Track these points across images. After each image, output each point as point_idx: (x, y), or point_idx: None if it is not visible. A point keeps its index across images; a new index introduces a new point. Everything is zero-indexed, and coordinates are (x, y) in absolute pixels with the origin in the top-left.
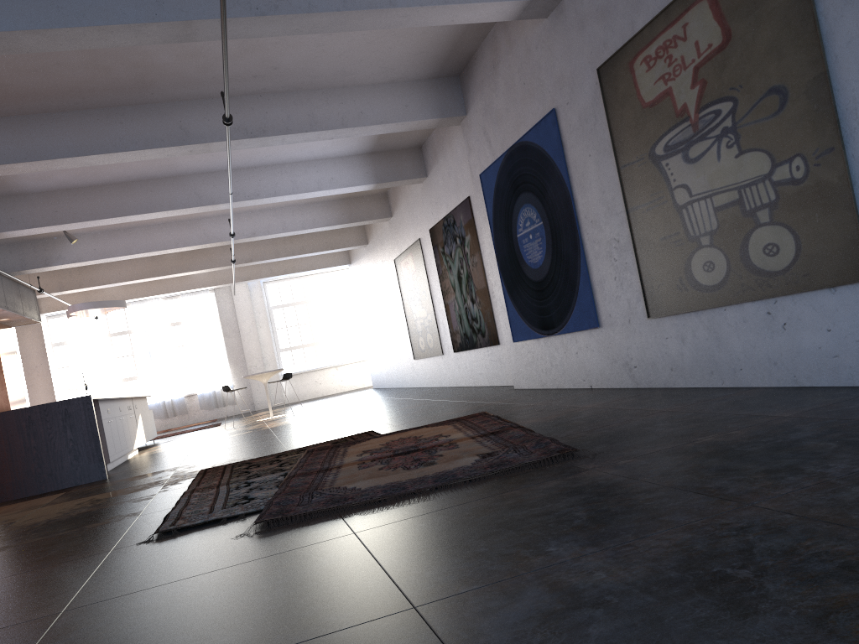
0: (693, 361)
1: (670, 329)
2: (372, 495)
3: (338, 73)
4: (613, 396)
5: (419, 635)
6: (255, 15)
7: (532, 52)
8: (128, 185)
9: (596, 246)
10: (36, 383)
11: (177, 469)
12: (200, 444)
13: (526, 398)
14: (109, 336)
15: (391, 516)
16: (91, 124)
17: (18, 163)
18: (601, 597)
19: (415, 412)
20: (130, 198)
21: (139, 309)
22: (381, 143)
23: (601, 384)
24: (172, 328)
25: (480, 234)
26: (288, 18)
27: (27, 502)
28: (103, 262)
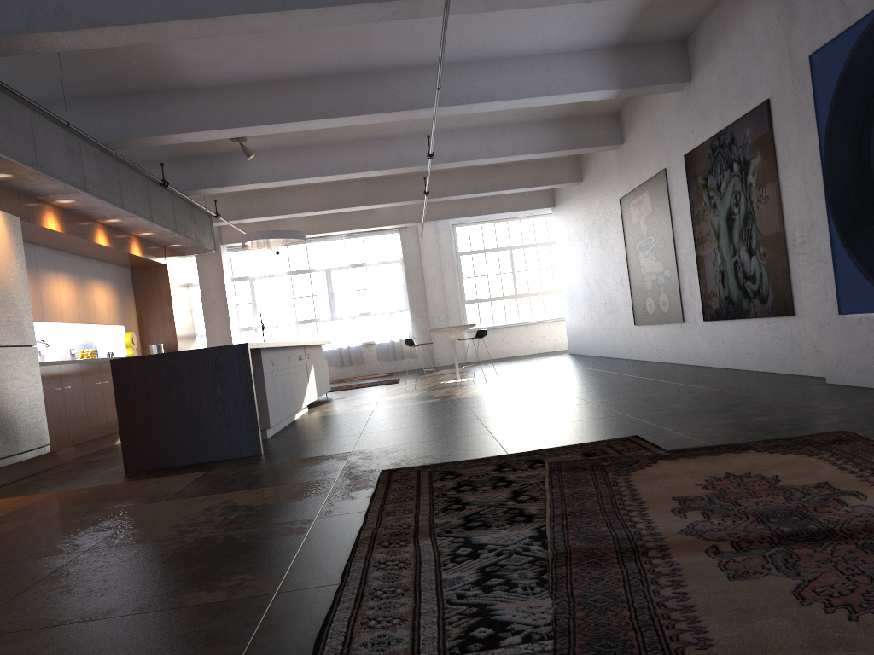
0: None
1: None
2: None
3: None
4: None
5: None
6: None
7: None
8: (312, 82)
9: None
10: (213, 319)
11: (349, 457)
12: (377, 410)
13: None
14: (289, 274)
15: None
16: None
17: (169, 22)
18: None
19: (682, 407)
20: (314, 98)
21: (321, 246)
22: (635, 31)
23: None
24: (353, 269)
25: (781, 154)
26: None
27: (157, 481)
28: (283, 184)
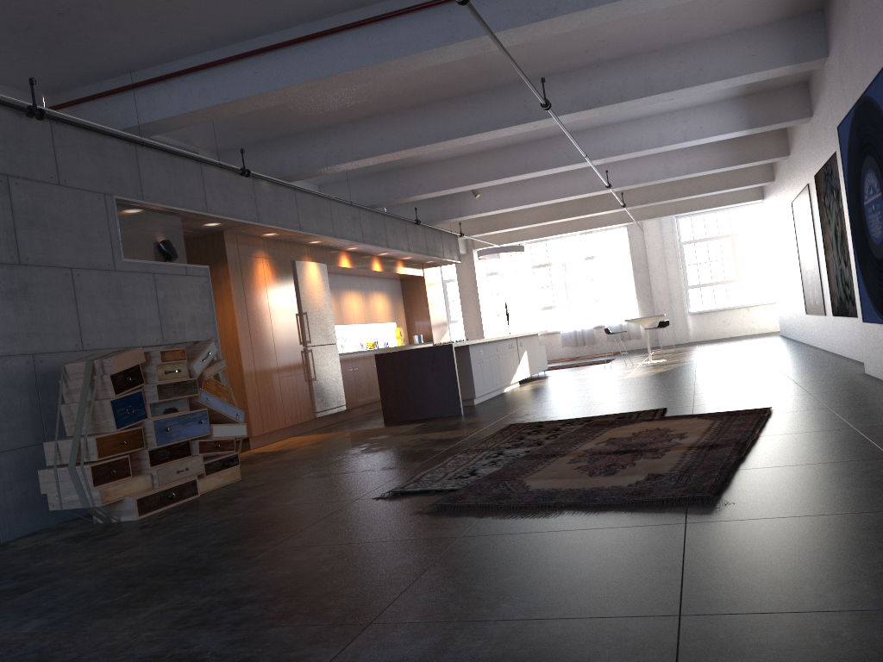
0: None
1: None
2: (524, 499)
3: (671, 33)
4: None
5: (335, 647)
6: (535, 21)
7: None
8: (508, 149)
9: None
10: (468, 309)
11: (504, 417)
12: (561, 386)
13: (841, 394)
14: (532, 268)
15: (501, 528)
16: (453, 111)
17: (399, 151)
18: None
19: (736, 389)
20: (509, 161)
21: (558, 243)
22: (754, 85)
23: None
24: (586, 262)
25: None
26: (568, 17)
27: (397, 427)
28: (504, 211)
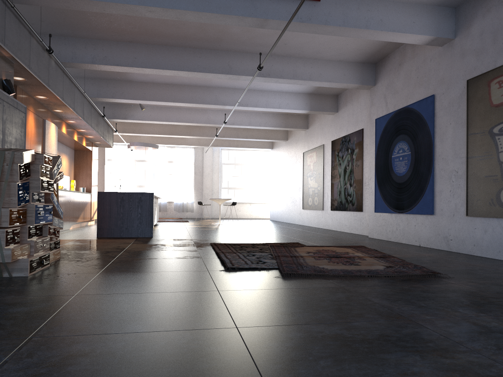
0: (489, 243)
1: (478, 224)
2: (337, 272)
3: (315, 52)
4: (437, 252)
5: (421, 328)
6: (299, 21)
7: (427, 62)
8: (183, 87)
9: (442, 171)
10: None
11: (192, 240)
12: (189, 229)
13: (381, 243)
14: (134, 161)
15: (356, 284)
16: (185, 55)
17: (146, 68)
18: (501, 331)
19: (315, 238)
20: (182, 93)
21: (153, 149)
22: (318, 90)
23: (427, 245)
24: (168, 163)
25: (365, 150)
26: (314, 26)
27: (118, 240)
28: (153, 122)
